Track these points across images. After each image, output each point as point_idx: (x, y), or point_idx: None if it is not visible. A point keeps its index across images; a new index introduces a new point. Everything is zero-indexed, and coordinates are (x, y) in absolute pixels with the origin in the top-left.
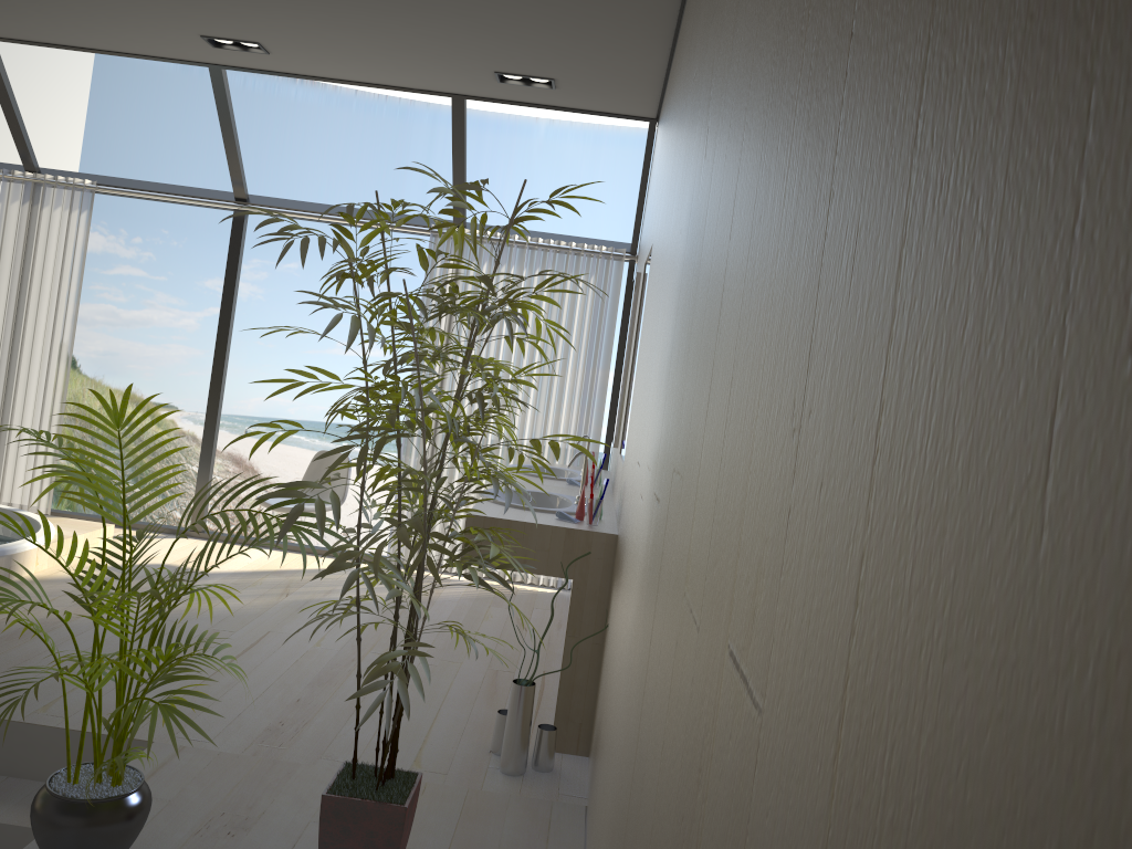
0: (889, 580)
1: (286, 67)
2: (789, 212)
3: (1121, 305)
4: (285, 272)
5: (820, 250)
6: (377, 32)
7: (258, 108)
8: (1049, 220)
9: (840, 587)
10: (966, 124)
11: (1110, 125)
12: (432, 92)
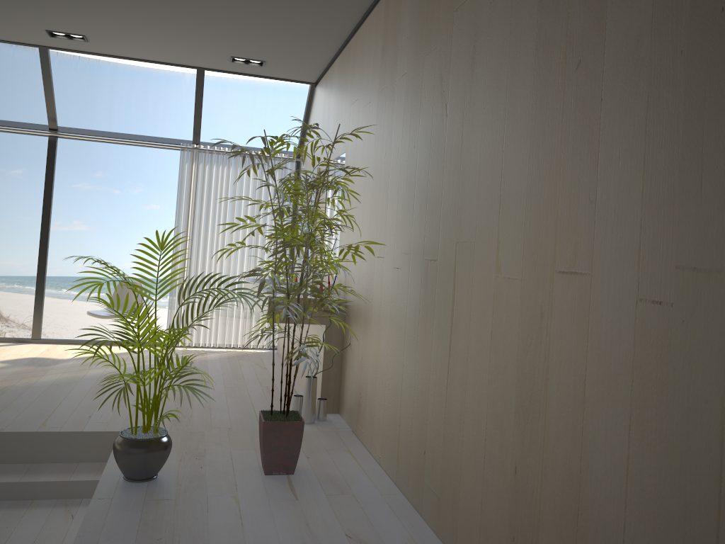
0: (654, 218)
1: (94, 49)
2: (567, 144)
3: (714, 162)
4: (13, 176)
5: (596, 155)
6: (169, 33)
7: None
8: (695, 150)
9: (632, 227)
10: (666, 131)
11: (708, 137)
12: (185, 66)
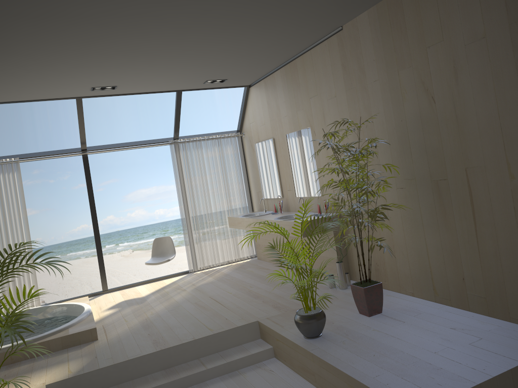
0: None
1: (114, 92)
2: None
3: None
4: None
5: None
6: (177, 75)
7: None
8: None
9: None
10: None
11: None
12: (170, 91)
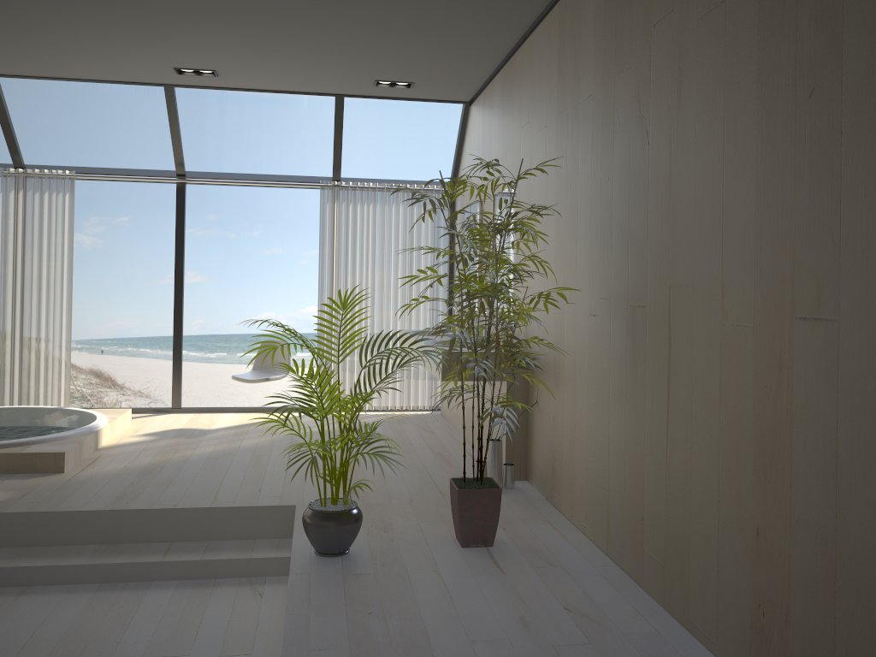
0: None
1: (223, 84)
2: (802, 179)
3: None
4: (119, 224)
5: (838, 192)
6: (308, 61)
7: (81, 99)
8: None
9: None
10: None
11: None
12: (323, 94)
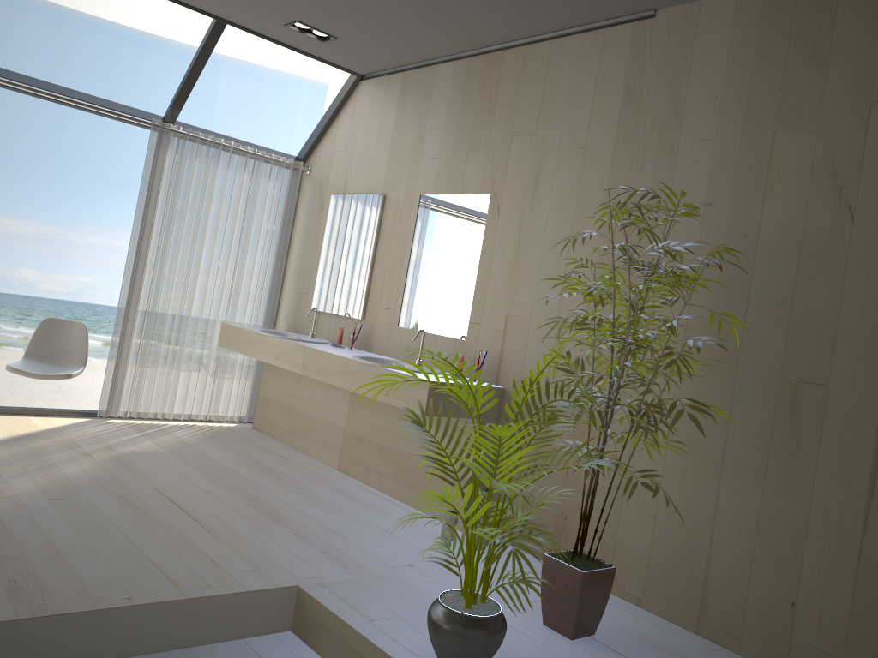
0: None
1: None
2: None
3: None
4: None
5: None
6: None
7: None
8: None
9: None
10: None
11: None
12: (204, 12)
